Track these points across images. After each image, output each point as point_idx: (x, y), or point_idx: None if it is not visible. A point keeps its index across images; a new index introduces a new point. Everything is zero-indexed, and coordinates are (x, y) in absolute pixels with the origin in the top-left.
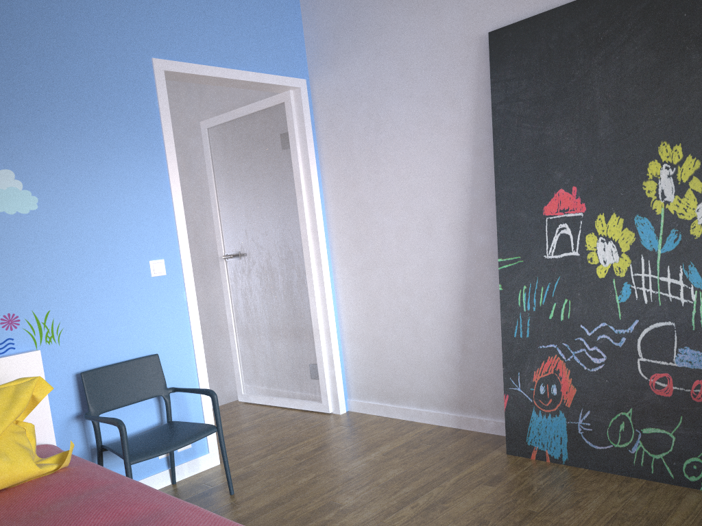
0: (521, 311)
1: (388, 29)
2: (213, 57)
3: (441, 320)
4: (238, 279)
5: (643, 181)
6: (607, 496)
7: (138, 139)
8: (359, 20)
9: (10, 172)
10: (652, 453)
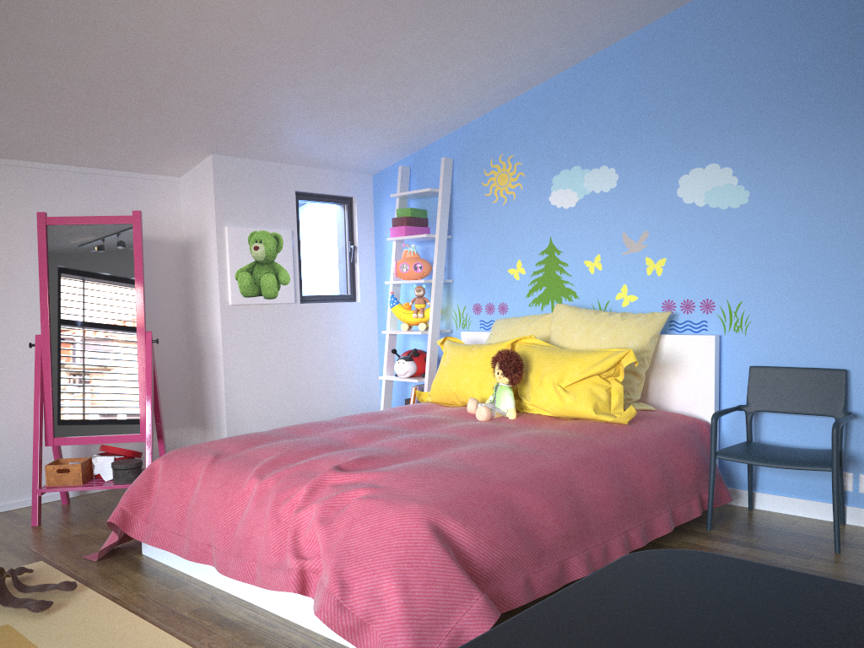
0: None
1: None
2: None
3: None
4: None
5: None
6: None
7: None
8: None
9: (729, 170)
10: None
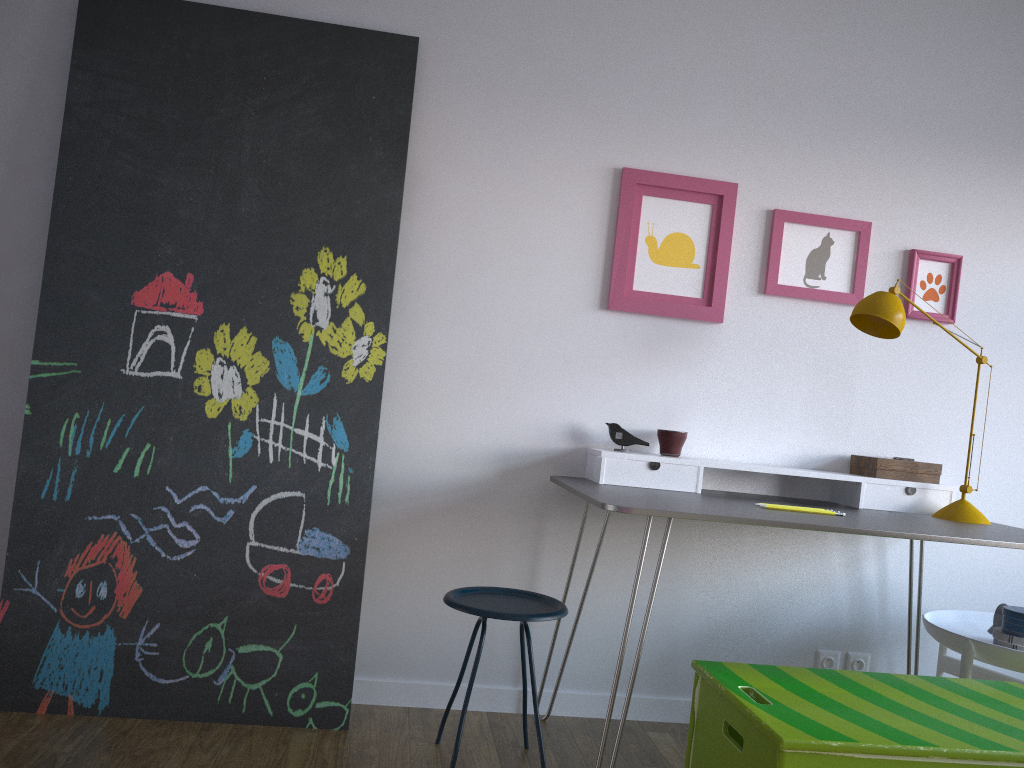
0: (63, 456)
1: None
2: None
3: None
4: None
5: (292, 293)
6: (186, 754)
7: None
8: None
9: None
10: (248, 682)
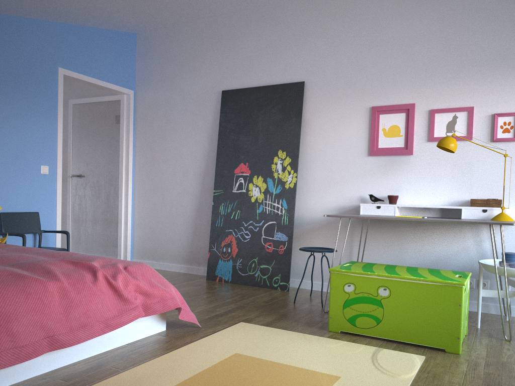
0: (220, 214)
1: (178, 77)
2: (88, 72)
3: (185, 219)
4: (78, 189)
5: (271, 164)
6: (241, 290)
7: (45, 105)
8: (165, 69)
9: None
10: (262, 276)
